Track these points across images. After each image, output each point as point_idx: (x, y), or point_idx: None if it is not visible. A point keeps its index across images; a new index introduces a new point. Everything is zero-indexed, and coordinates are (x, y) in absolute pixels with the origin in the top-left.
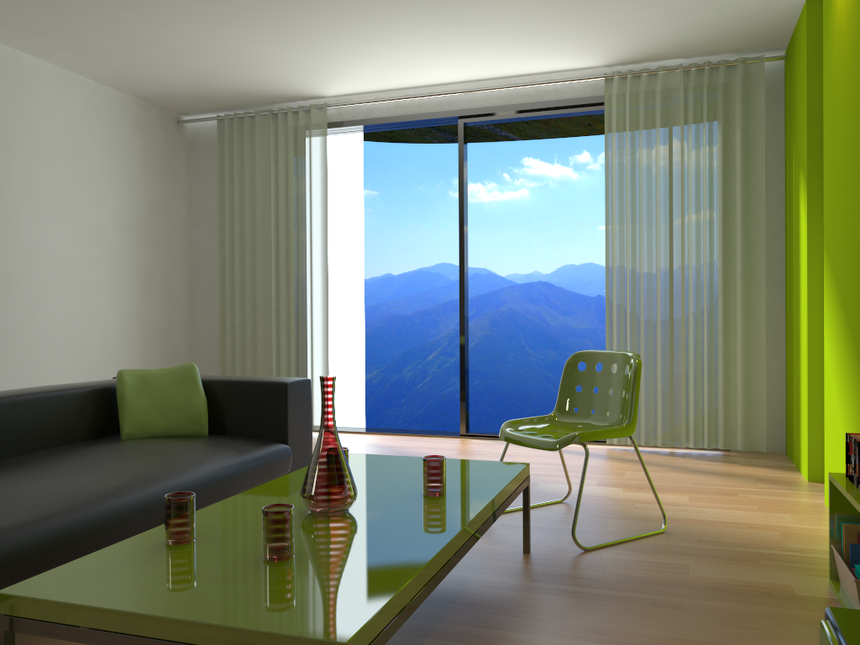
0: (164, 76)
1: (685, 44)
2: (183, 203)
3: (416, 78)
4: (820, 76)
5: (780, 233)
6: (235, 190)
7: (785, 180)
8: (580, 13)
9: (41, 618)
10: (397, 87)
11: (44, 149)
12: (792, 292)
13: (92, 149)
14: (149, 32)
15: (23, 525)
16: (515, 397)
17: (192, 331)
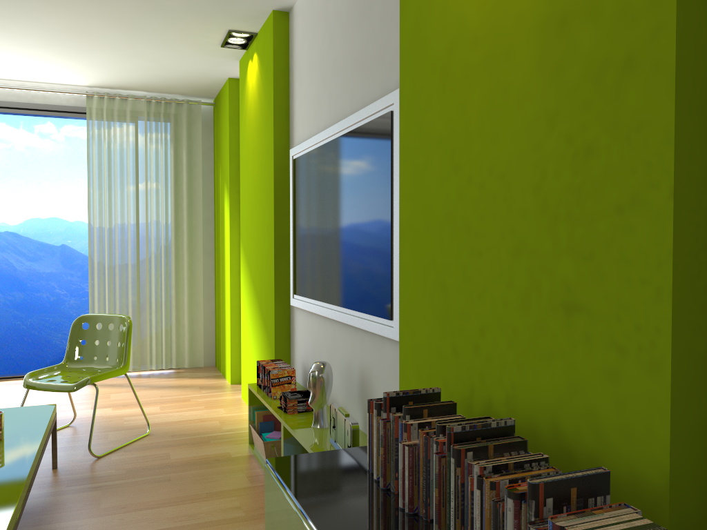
0: None
1: (149, 85)
2: None
3: None
4: (237, 128)
5: (211, 220)
6: None
7: (214, 185)
8: (74, 54)
9: None
10: None
11: None
12: (219, 261)
13: None
14: None
15: None
16: None
17: None
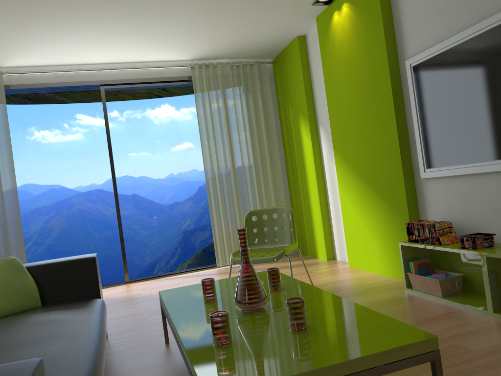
0: None
1: (235, 52)
2: None
3: (77, 59)
4: (307, 71)
5: (281, 147)
6: None
7: (280, 121)
8: (200, 29)
9: None
10: (59, 64)
11: None
12: (296, 174)
13: None
14: None
15: None
16: None
17: None
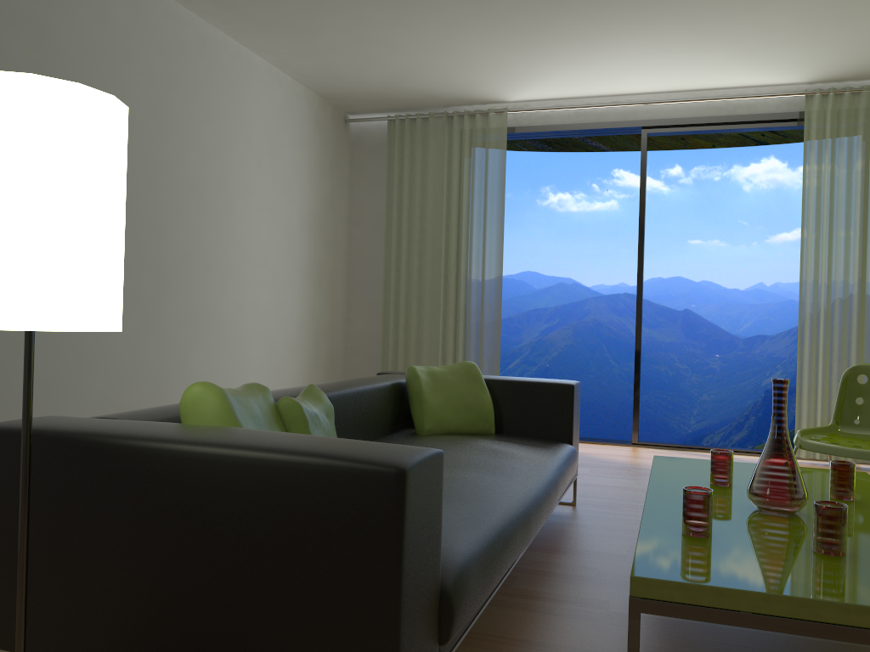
0: (363, 74)
1: None
2: (345, 202)
3: (611, 87)
4: None
5: None
6: (405, 191)
7: None
8: (825, 30)
9: (690, 602)
10: (585, 95)
11: (254, 143)
12: None
13: (286, 144)
14: (386, 31)
15: (504, 514)
16: (596, 408)
17: (348, 330)
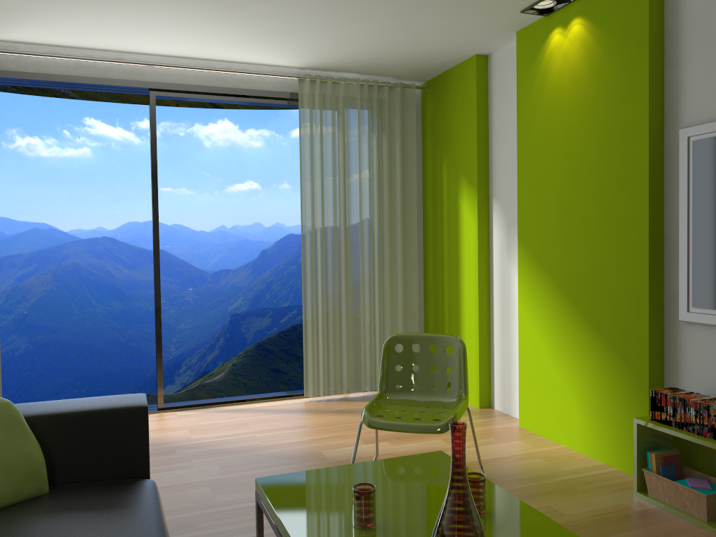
0: None
1: (372, 65)
2: None
3: (120, 43)
4: (485, 112)
5: (420, 220)
6: None
7: (424, 180)
8: (333, 25)
9: None
10: (88, 47)
11: None
12: (441, 266)
13: None
14: None
15: None
16: (81, 349)
17: None
